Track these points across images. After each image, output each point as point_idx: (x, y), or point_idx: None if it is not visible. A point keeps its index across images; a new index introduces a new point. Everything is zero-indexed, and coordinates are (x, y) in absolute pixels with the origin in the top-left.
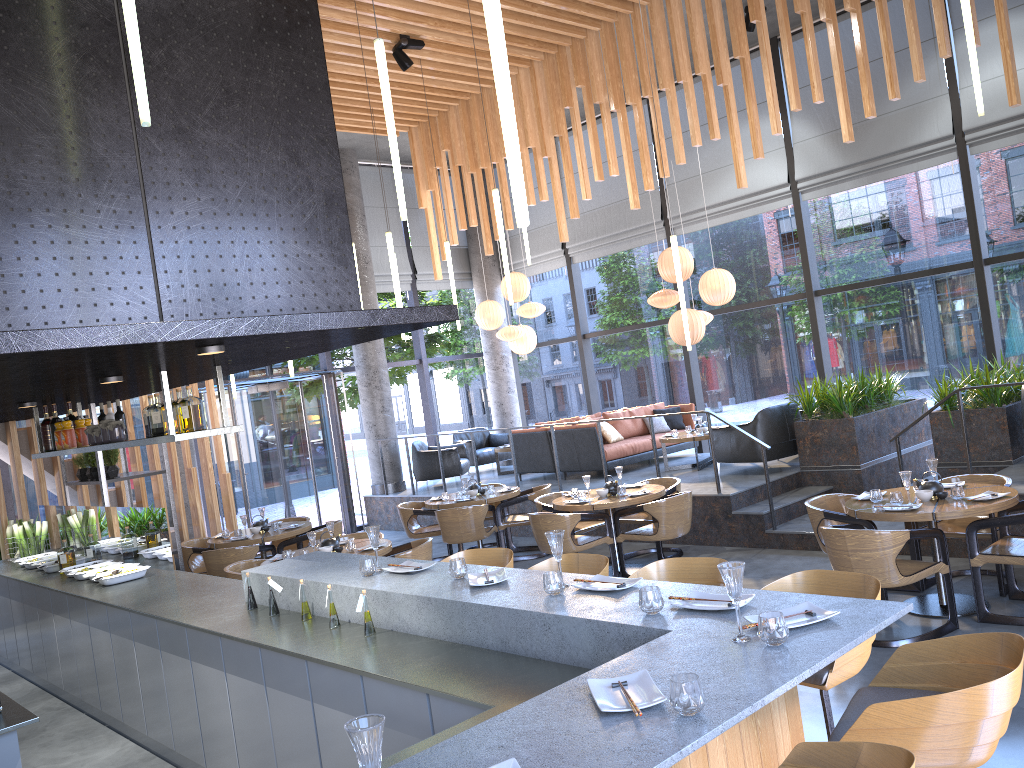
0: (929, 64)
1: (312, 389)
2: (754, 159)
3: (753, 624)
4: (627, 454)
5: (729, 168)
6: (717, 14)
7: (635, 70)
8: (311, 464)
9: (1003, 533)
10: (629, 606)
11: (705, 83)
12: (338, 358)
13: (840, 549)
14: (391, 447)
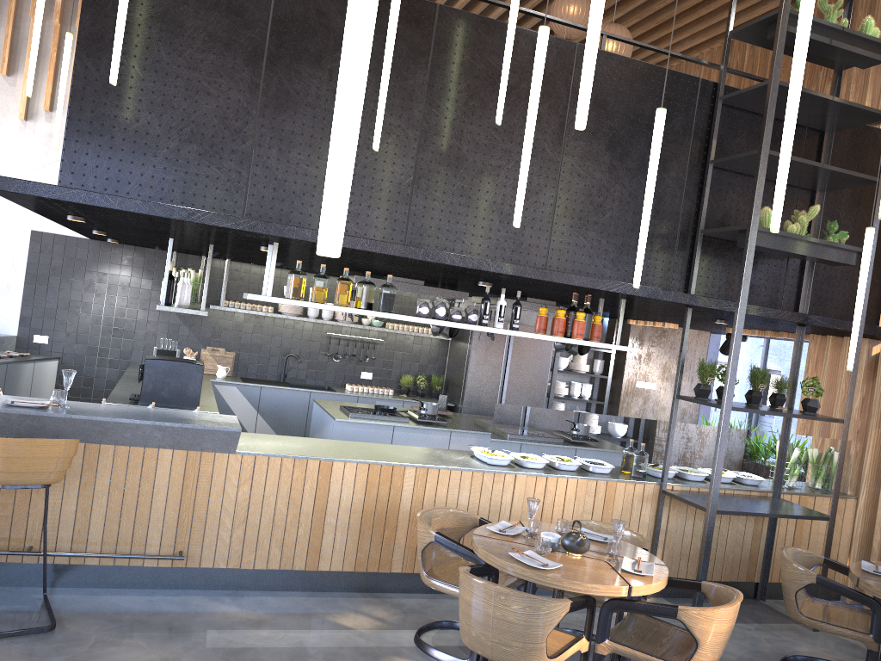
0: None
1: None
2: None
3: None
4: None
5: None
6: None
7: None
8: None
9: None
10: None
11: None
12: None
13: None
14: None
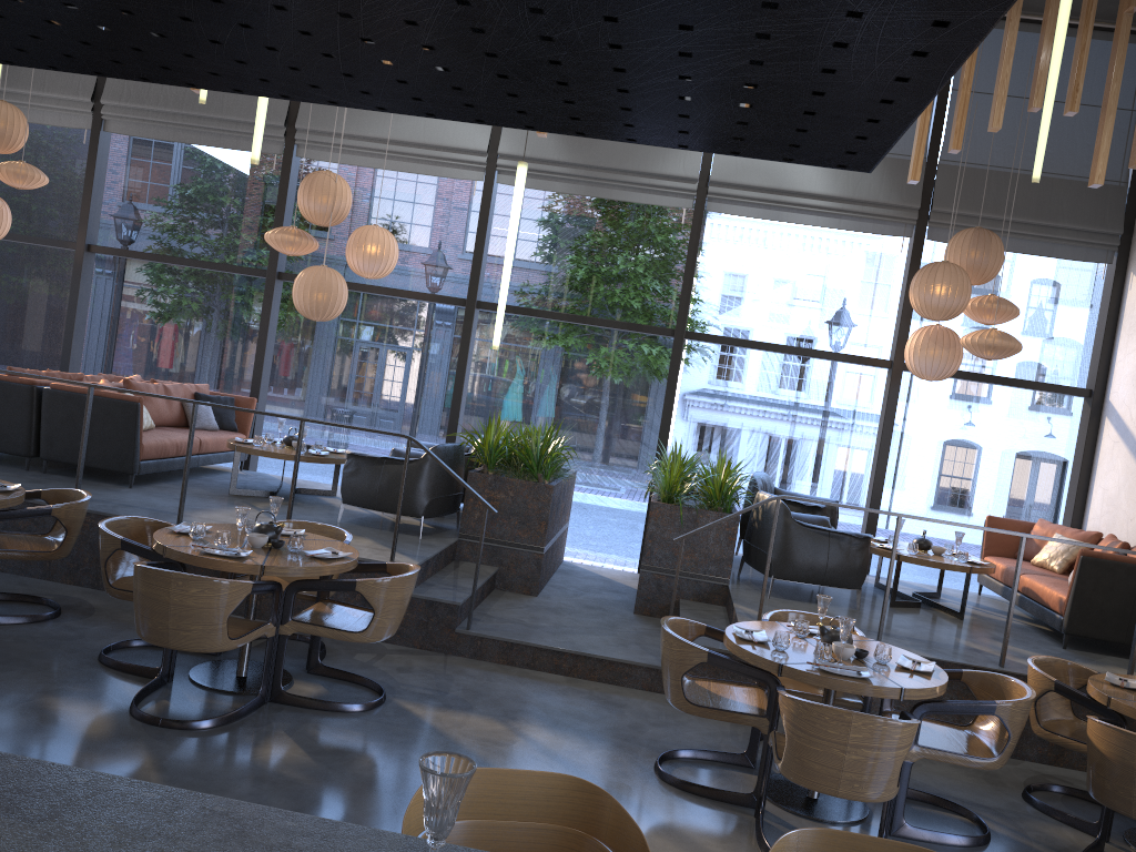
0: None
1: None
2: None
3: None
4: (169, 455)
5: None
6: None
7: None
8: None
9: (886, 706)
10: None
11: None
12: None
13: (832, 740)
14: None
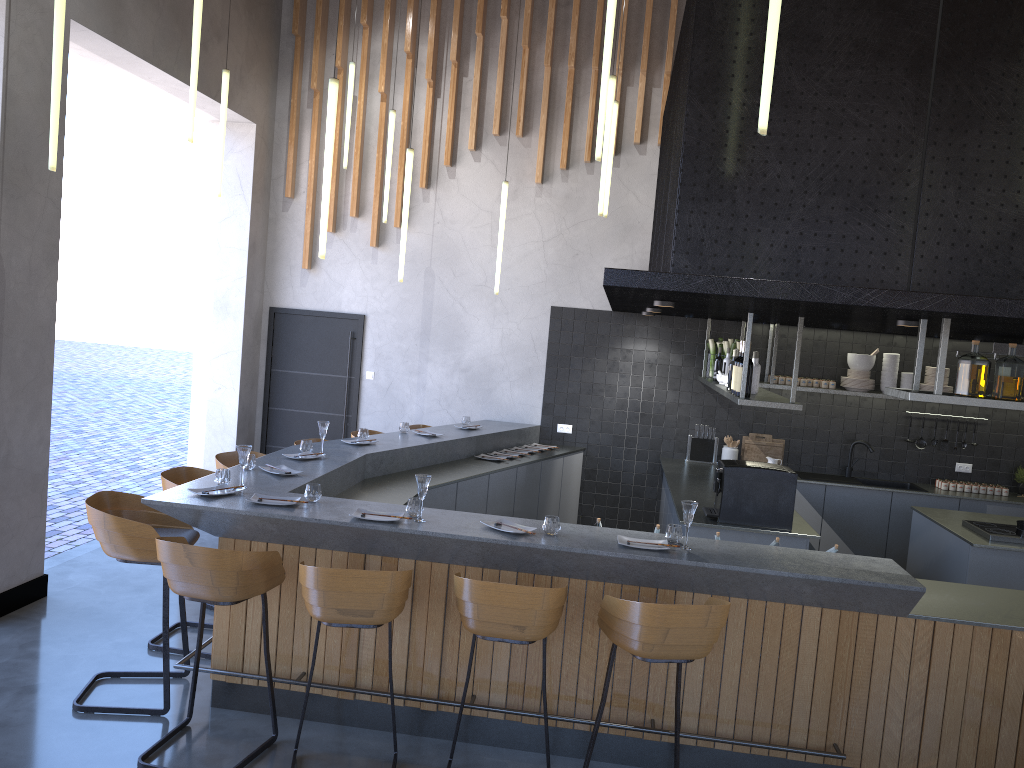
0: None
1: None
2: None
3: (237, 486)
4: None
5: None
6: None
7: None
8: None
9: None
10: (335, 505)
11: None
12: None
13: None
14: None
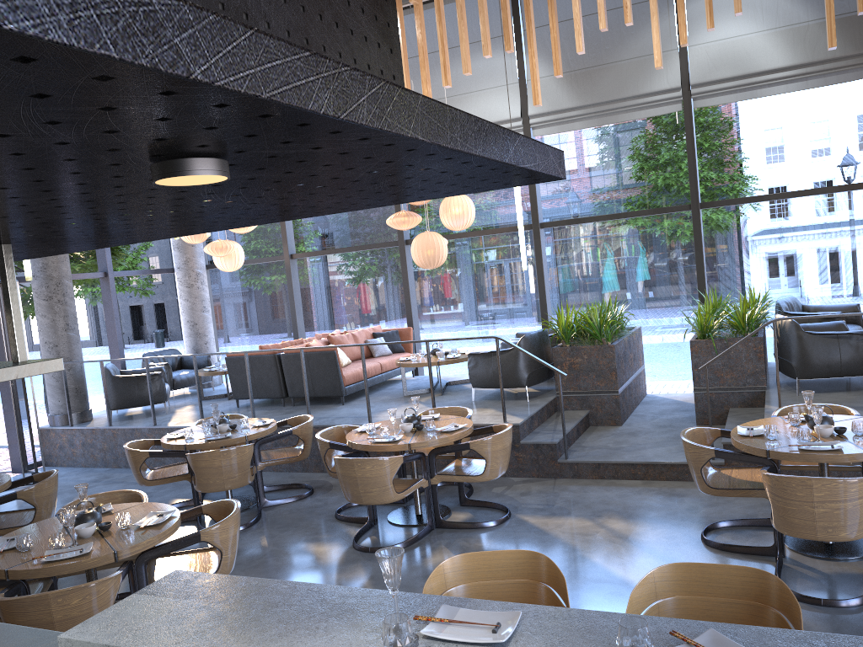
0: (662, 20)
1: None
2: (487, 91)
3: None
4: (362, 378)
5: (460, 98)
6: None
7: None
8: None
9: None
10: None
11: None
12: None
13: (801, 500)
14: (77, 371)
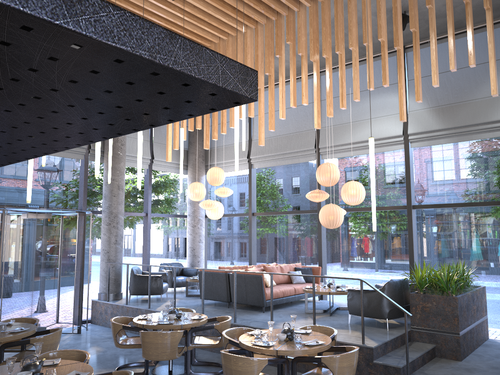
0: None
1: (68, 221)
2: (381, 118)
3: None
4: (279, 296)
5: (363, 122)
6: (398, 1)
7: (330, 36)
8: (57, 274)
9: None
10: None
11: (383, 46)
12: (94, 205)
13: None
14: (117, 268)
